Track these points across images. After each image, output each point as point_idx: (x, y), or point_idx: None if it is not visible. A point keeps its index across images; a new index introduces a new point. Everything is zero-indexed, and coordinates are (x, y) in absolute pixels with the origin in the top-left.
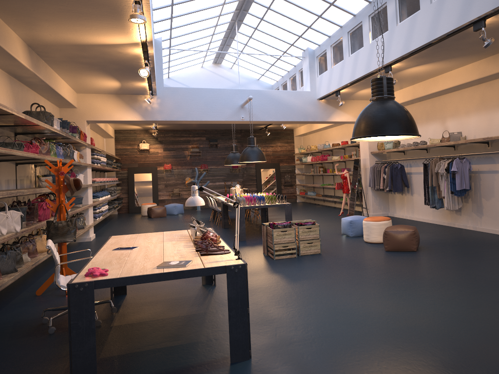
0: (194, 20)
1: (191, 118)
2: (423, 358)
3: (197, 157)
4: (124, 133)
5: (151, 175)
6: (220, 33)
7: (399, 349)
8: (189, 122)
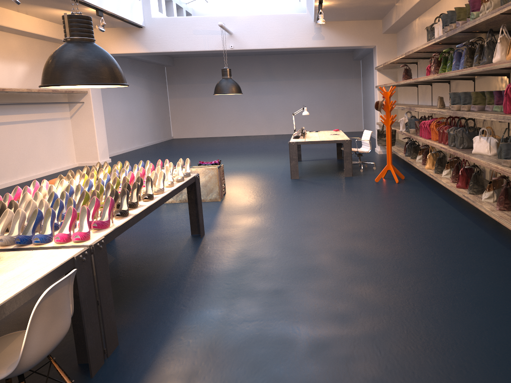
0: None
1: None
2: (251, 159)
3: None
4: None
5: None
6: None
7: (253, 160)
8: None
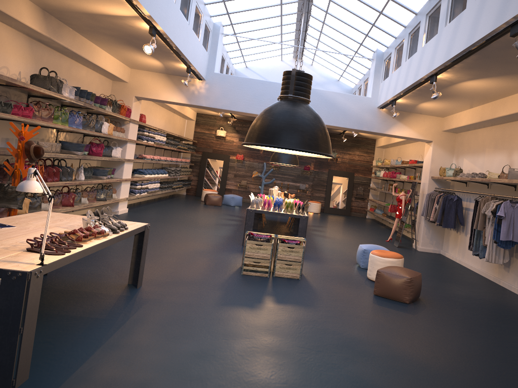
0: (252, 7)
1: (236, 109)
2: None
3: (270, 152)
4: (205, 117)
5: (222, 163)
6: (290, 25)
7: None
8: (236, 112)
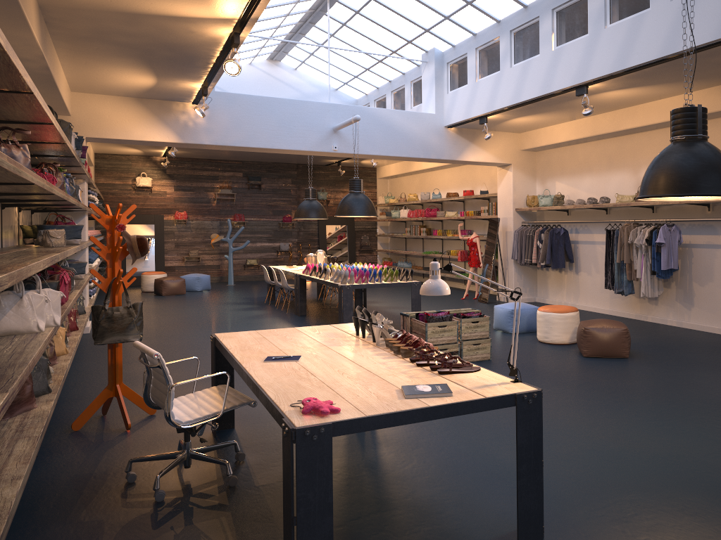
0: None
1: (257, 144)
2: None
3: (228, 203)
4: (111, 159)
5: (153, 228)
6: (297, 14)
7: None
8: (251, 150)
